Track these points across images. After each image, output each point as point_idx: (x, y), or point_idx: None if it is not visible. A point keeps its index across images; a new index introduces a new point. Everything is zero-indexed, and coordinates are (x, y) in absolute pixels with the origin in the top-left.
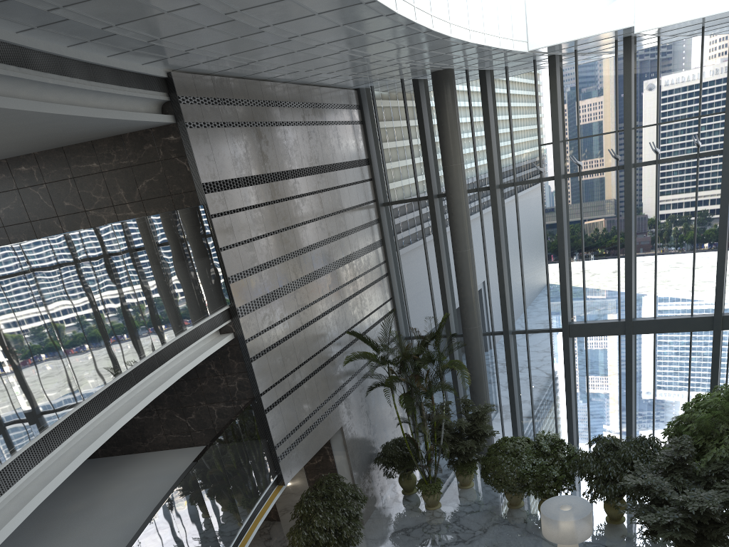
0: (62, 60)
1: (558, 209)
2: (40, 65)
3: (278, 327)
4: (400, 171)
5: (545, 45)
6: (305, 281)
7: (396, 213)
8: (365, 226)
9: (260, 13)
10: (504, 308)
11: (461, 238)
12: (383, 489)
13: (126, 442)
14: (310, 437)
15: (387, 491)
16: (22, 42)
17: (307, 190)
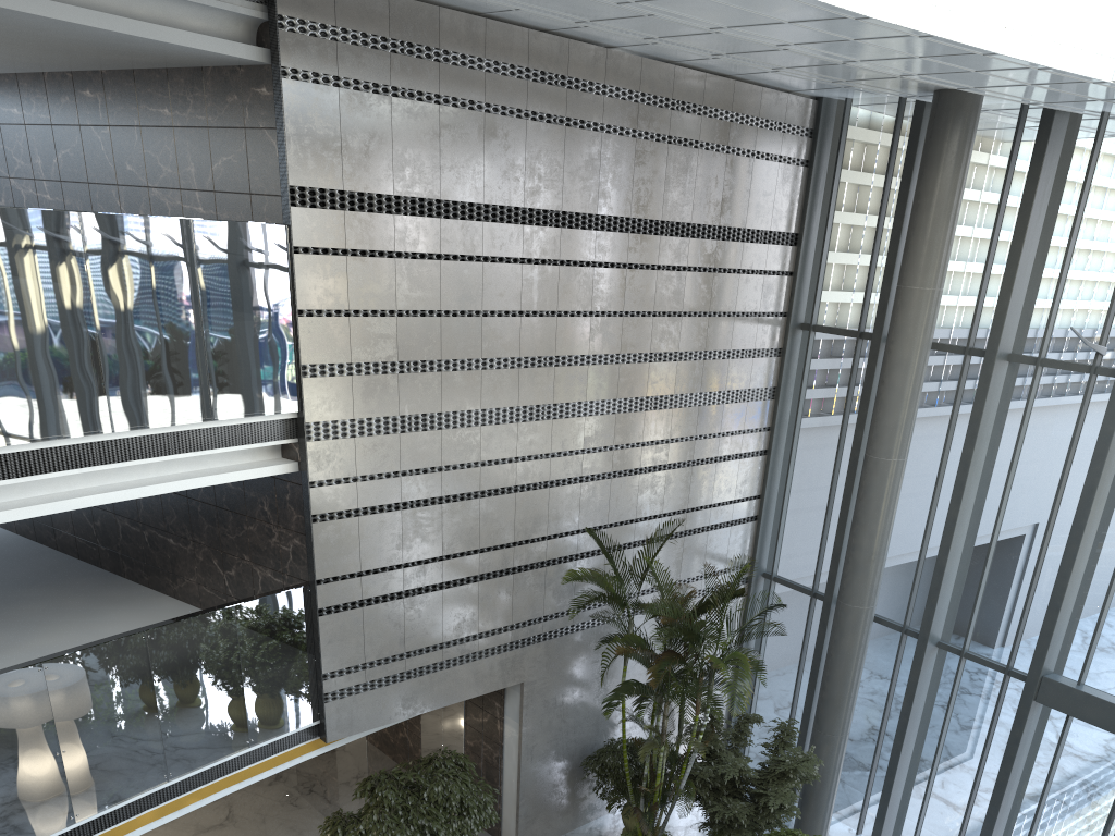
0: None
1: (1102, 440)
2: None
3: (409, 479)
4: (847, 273)
5: None
6: (518, 416)
7: (816, 348)
8: (737, 354)
9: None
10: (934, 593)
11: (884, 433)
12: (595, 810)
13: (154, 571)
14: (425, 681)
15: (605, 815)
16: None
17: (592, 257)
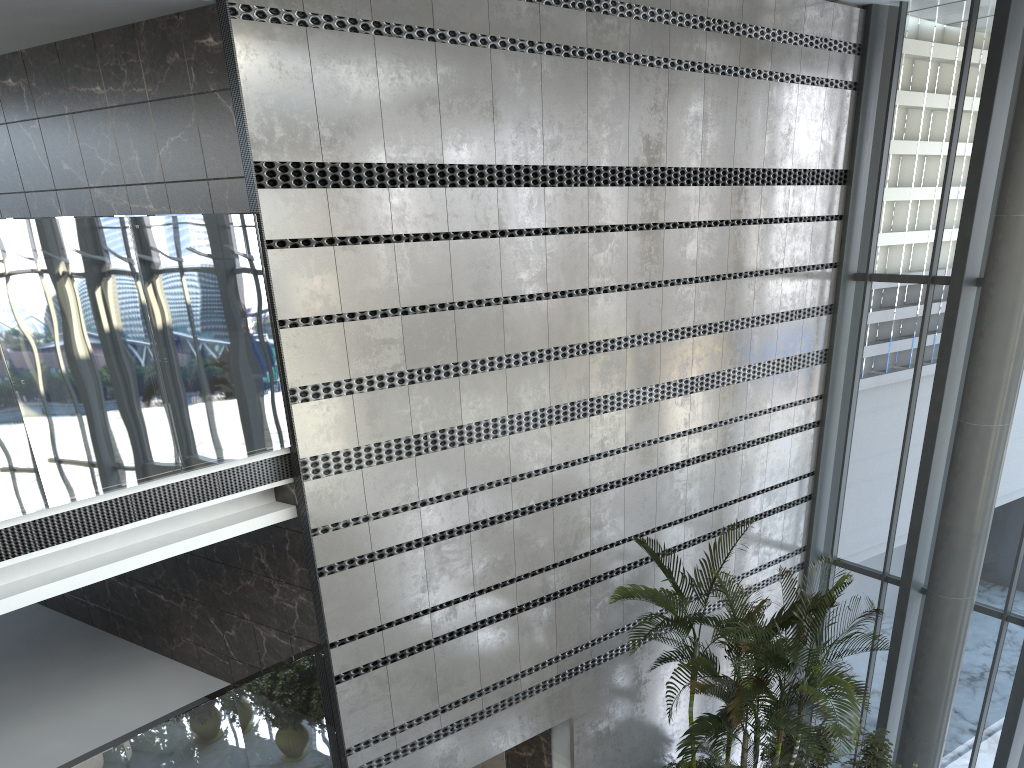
0: None
1: None
2: None
3: (430, 508)
4: (910, 209)
5: None
6: (551, 418)
7: (874, 300)
8: (786, 316)
9: None
10: None
11: (985, 394)
12: None
13: (148, 630)
14: (464, 735)
15: None
16: None
17: (625, 219)
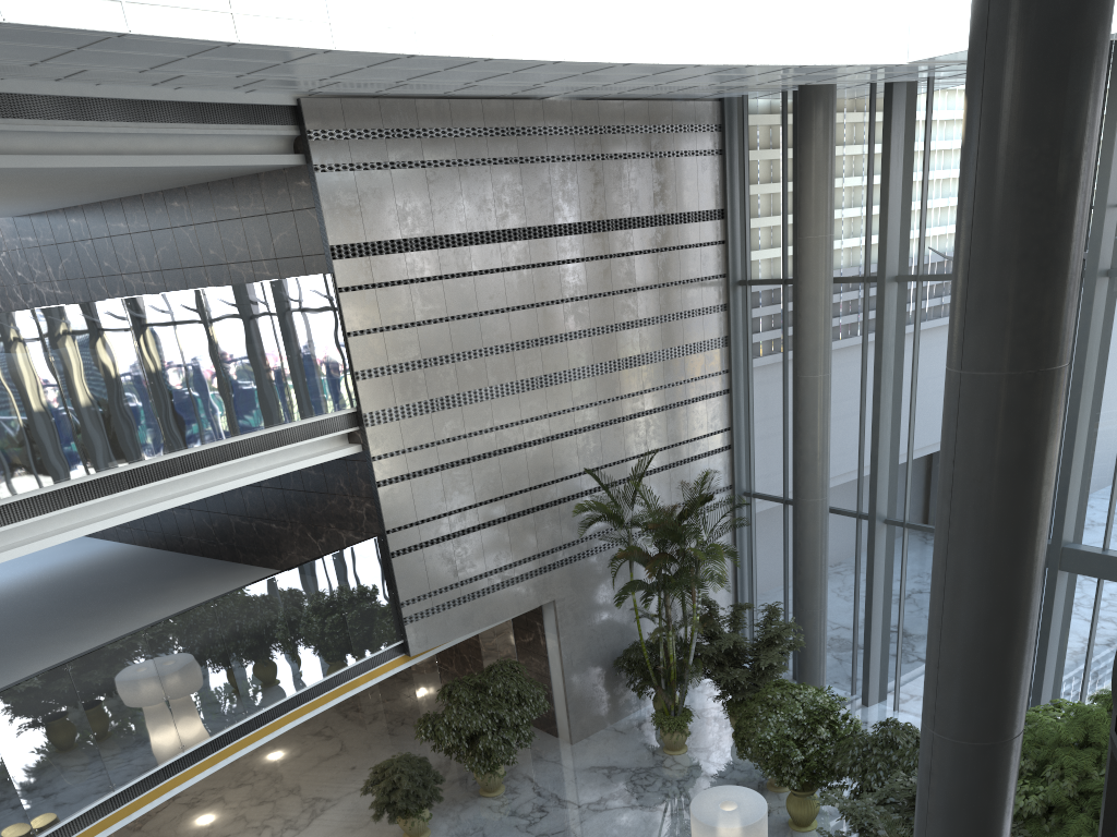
0: (86, 101)
1: None
2: (42, 112)
3: (443, 446)
4: (766, 233)
5: (933, 54)
6: (518, 388)
7: (754, 299)
8: (688, 314)
9: (190, 68)
10: (874, 479)
11: (807, 355)
12: (631, 705)
13: (264, 552)
14: (478, 603)
15: (641, 709)
16: (10, 89)
17: (556, 257)
